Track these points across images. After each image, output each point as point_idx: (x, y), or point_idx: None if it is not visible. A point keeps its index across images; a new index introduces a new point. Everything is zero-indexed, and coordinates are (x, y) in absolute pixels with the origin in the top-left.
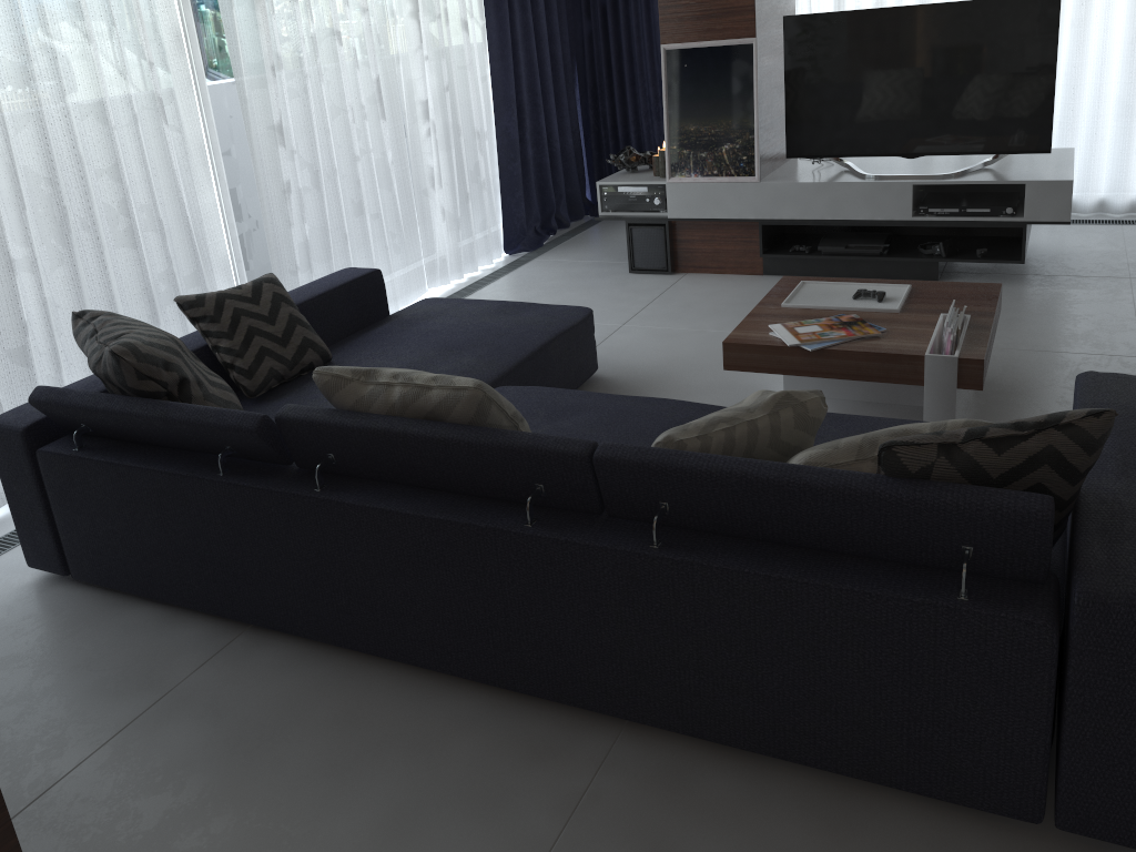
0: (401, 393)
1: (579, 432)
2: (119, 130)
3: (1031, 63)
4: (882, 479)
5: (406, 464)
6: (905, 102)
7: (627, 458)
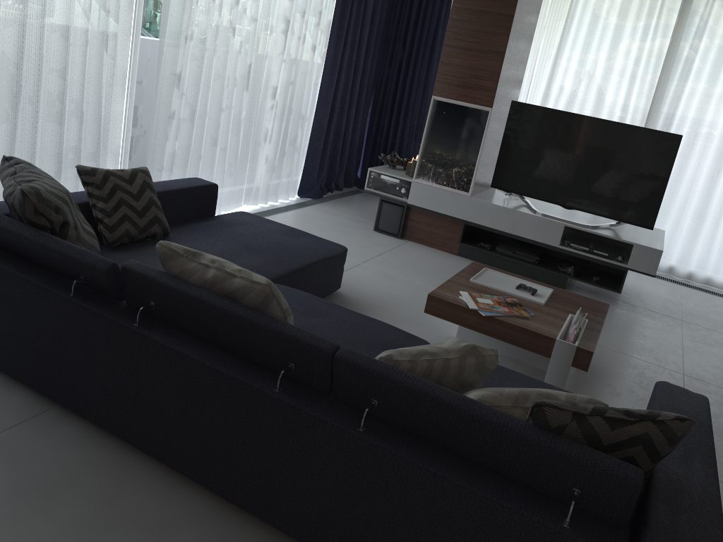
0: (213, 274)
1: (322, 330)
2: (73, 47)
3: (654, 172)
4: (530, 426)
5: (203, 323)
6: (572, 174)
7: (358, 363)
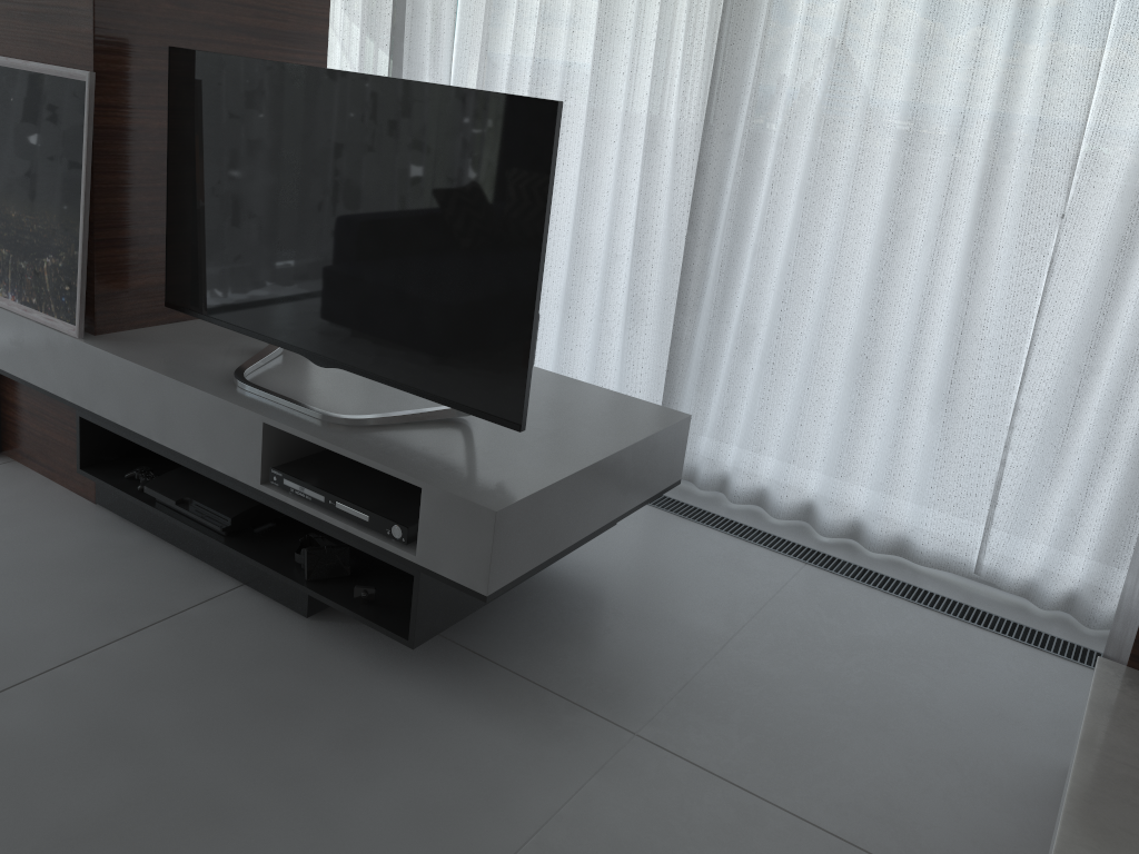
0: None
1: None
2: None
3: (502, 237)
4: None
5: None
6: (319, 256)
7: None
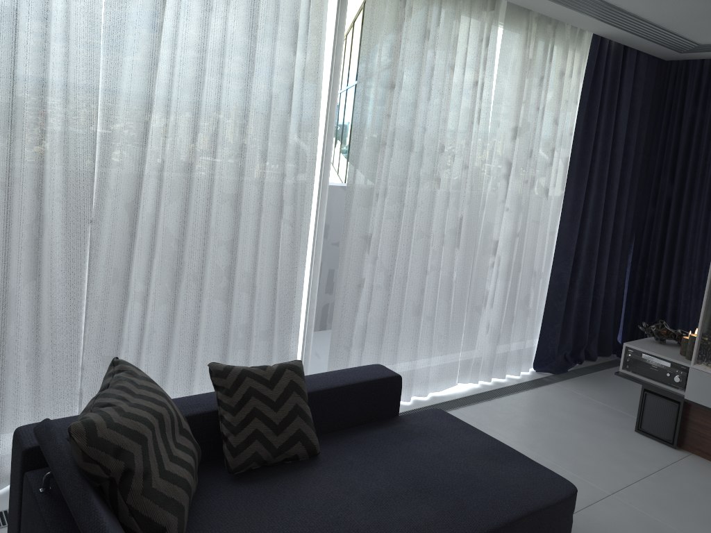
0: None
1: None
2: (246, 215)
3: None
4: None
5: None
6: None
7: None
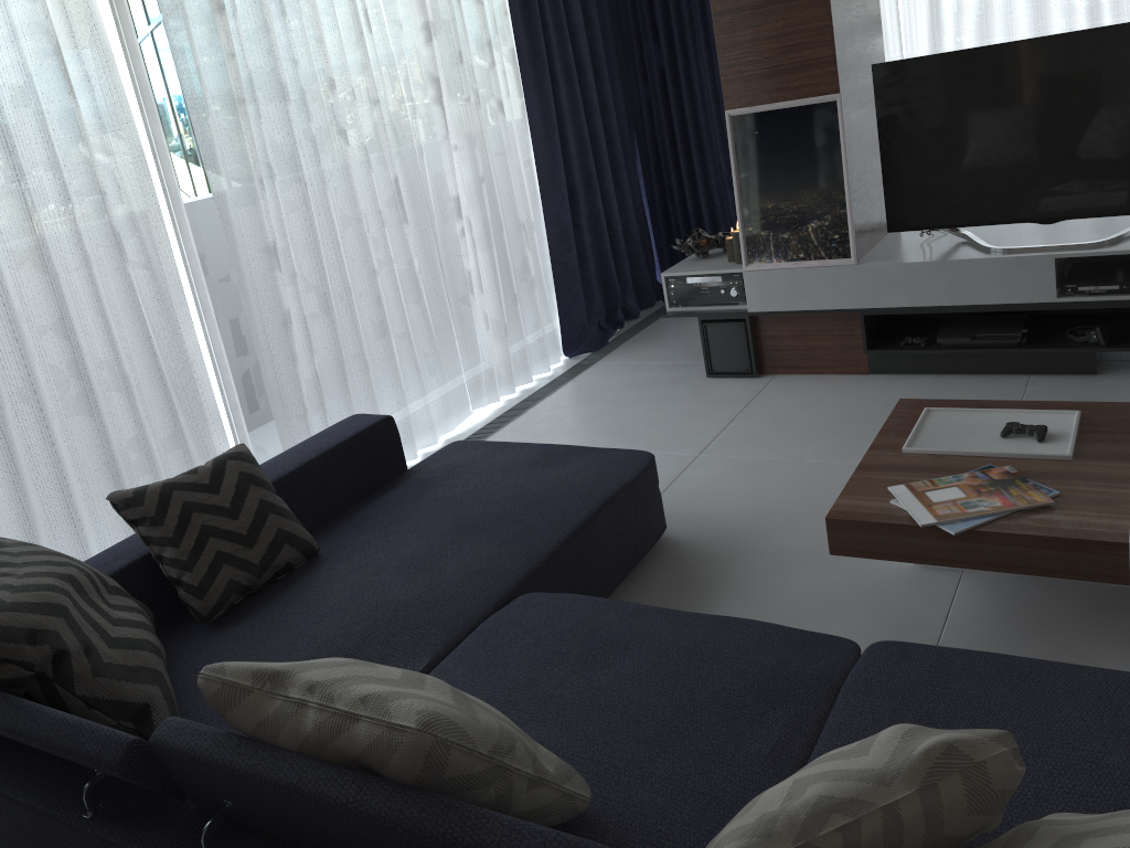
0: (315, 721)
1: (623, 696)
2: (68, 275)
3: None
4: None
5: (328, 836)
6: (1035, 156)
7: None
